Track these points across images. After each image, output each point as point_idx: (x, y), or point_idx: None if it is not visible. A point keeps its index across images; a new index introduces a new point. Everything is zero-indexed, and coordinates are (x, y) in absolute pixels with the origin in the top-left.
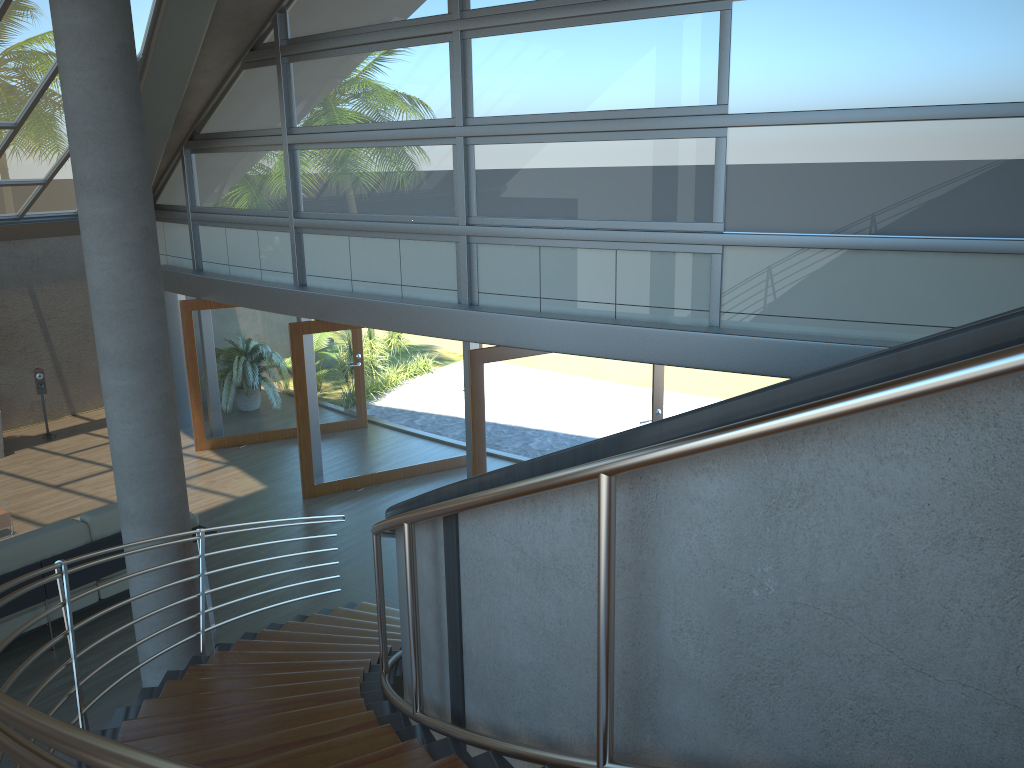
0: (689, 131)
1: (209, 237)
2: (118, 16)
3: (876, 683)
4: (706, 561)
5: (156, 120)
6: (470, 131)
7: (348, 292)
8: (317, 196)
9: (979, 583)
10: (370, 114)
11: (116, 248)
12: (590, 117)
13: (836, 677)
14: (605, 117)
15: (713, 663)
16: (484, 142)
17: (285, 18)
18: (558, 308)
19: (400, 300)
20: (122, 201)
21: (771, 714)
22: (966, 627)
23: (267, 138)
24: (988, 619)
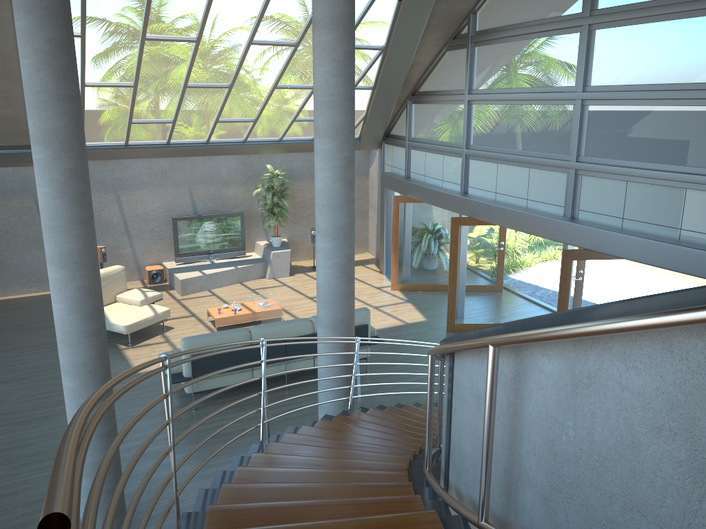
0: None
1: (416, 157)
2: (345, 34)
3: (617, 512)
4: (543, 411)
5: (392, 83)
6: (586, 95)
7: (492, 200)
8: (481, 135)
9: (672, 462)
10: (521, 82)
11: (330, 168)
12: (678, 88)
13: (598, 503)
14: (690, 88)
15: (542, 476)
16: (595, 104)
17: (475, 17)
18: (635, 227)
19: (523, 209)
20: (336, 141)
21: (566, 517)
22: (664, 489)
23: (455, 96)
24: (676, 487)
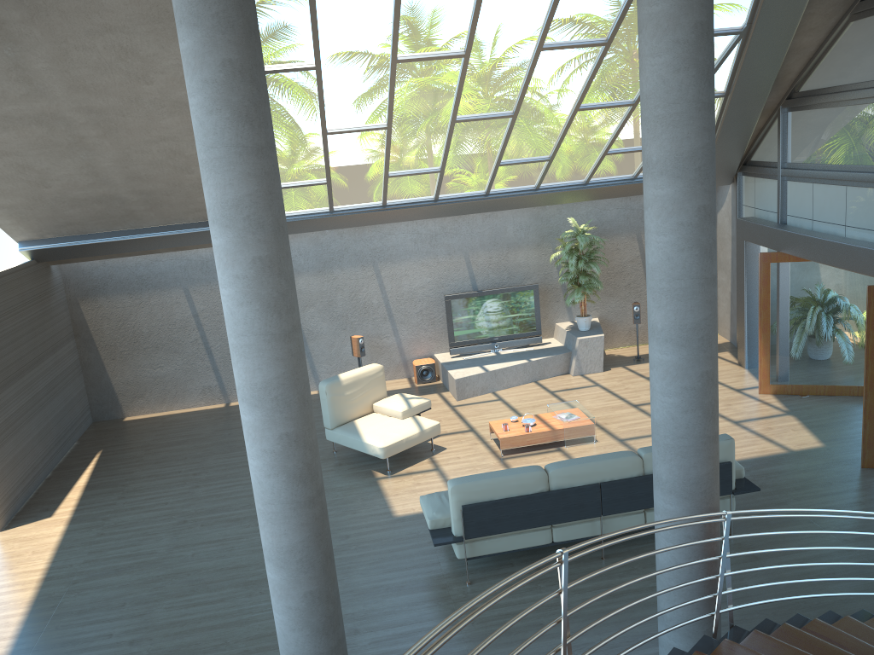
0: None
1: (795, 192)
2: None
3: None
4: None
5: (755, 84)
6: None
7: None
8: None
9: None
10: None
11: (672, 228)
12: None
13: None
14: None
15: None
16: None
17: None
18: None
19: None
20: (682, 182)
21: None
22: None
23: (868, 90)
24: None
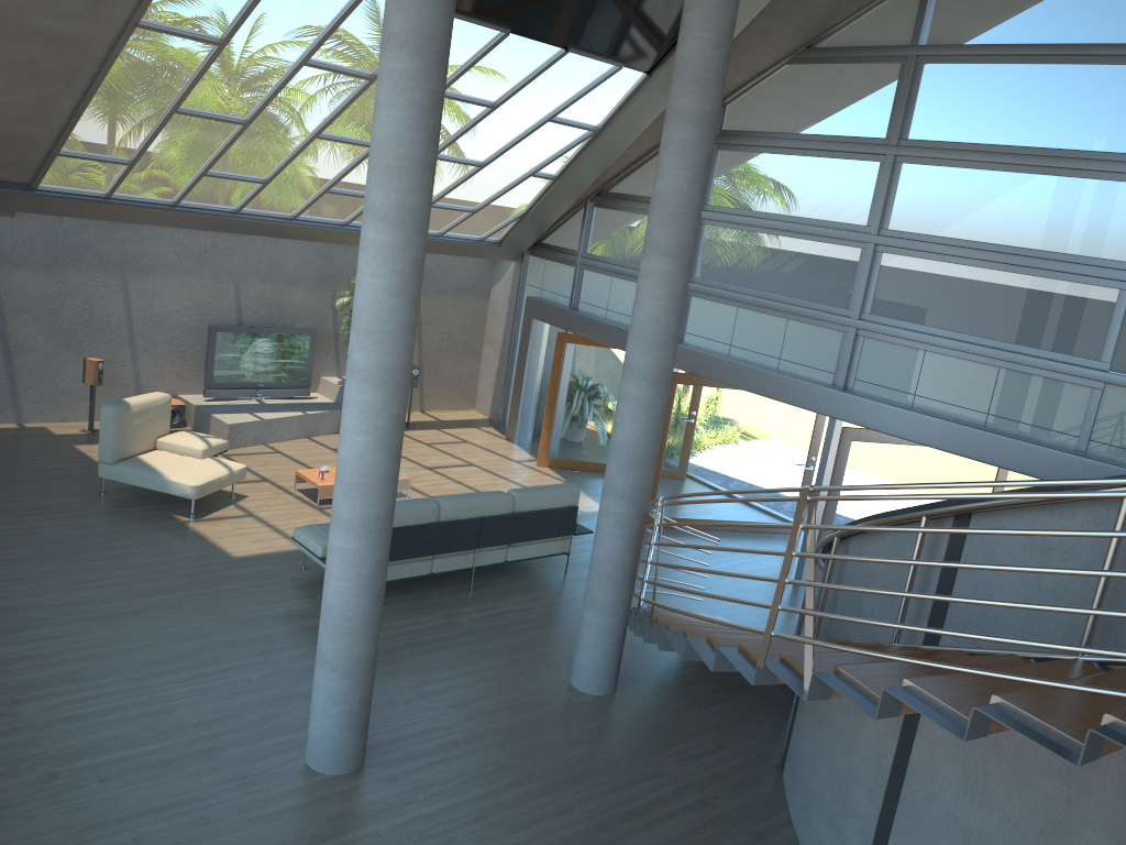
0: (1095, 279)
1: (593, 282)
2: (711, 136)
3: None
4: None
5: (583, 176)
6: (882, 240)
7: (726, 355)
8: (715, 267)
9: None
10: (786, 207)
11: (665, 296)
12: (1001, 250)
13: None
14: (1016, 252)
15: None
16: (893, 252)
17: (723, 112)
18: (930, 407)
19: (778, 371)
20: (678, 263)
21: None
22: None
23: None
24: None
